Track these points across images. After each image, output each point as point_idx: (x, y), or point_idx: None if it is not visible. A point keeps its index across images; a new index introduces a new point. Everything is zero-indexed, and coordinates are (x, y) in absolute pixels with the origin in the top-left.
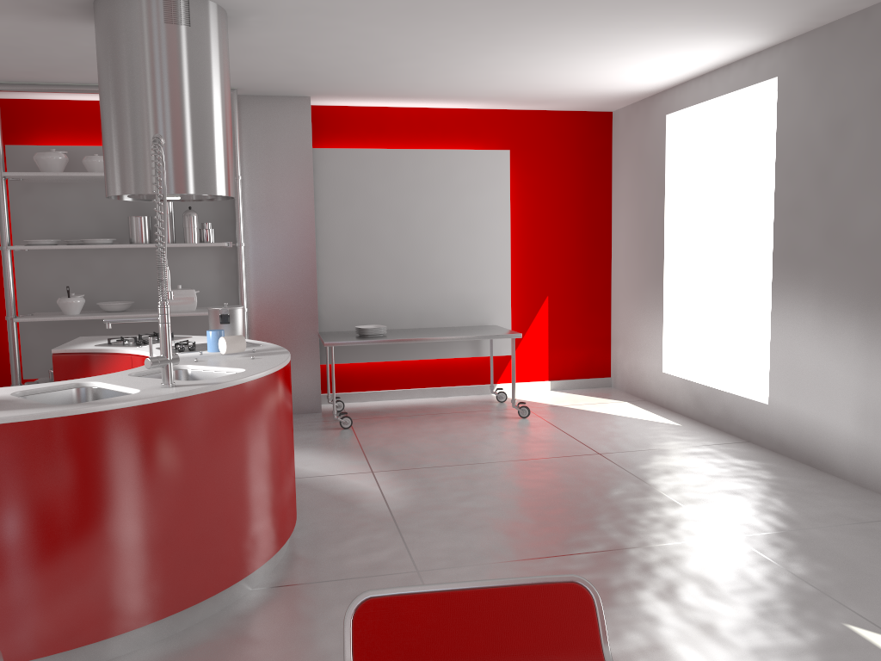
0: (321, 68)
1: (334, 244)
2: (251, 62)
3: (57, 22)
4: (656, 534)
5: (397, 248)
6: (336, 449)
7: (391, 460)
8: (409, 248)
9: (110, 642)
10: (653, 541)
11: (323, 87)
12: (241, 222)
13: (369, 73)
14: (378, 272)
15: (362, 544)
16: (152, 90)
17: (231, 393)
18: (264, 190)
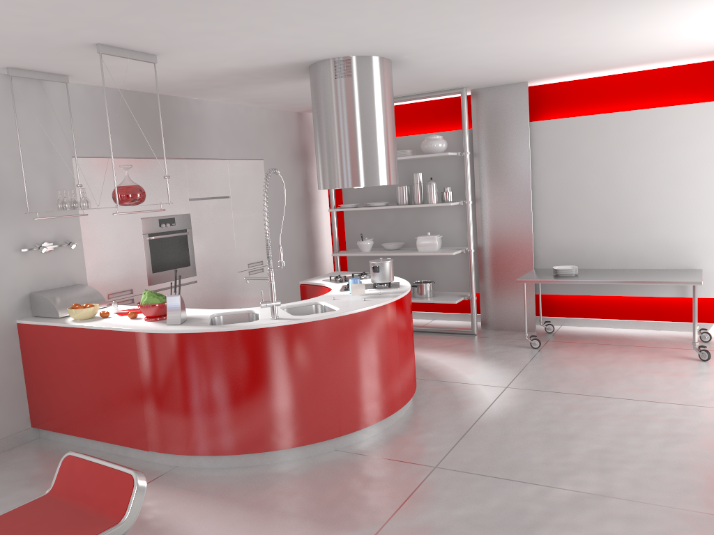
0: (502, 67)
1: (548, 198)
2: (448, 74)
3: (310, 80)
4: (662, 494)
5: (603, 199)
6: (505, 364)
7: (532, 381)
8: (614, 199)
9: (234, 457)
10: (647, 499)
11: (526, 75)
12: (468, 186)
13: (545, 63)
14: (586, 220)
15: (428, 439)
16: (330, 123)
17: (309, 326)
18: (492, 159)
